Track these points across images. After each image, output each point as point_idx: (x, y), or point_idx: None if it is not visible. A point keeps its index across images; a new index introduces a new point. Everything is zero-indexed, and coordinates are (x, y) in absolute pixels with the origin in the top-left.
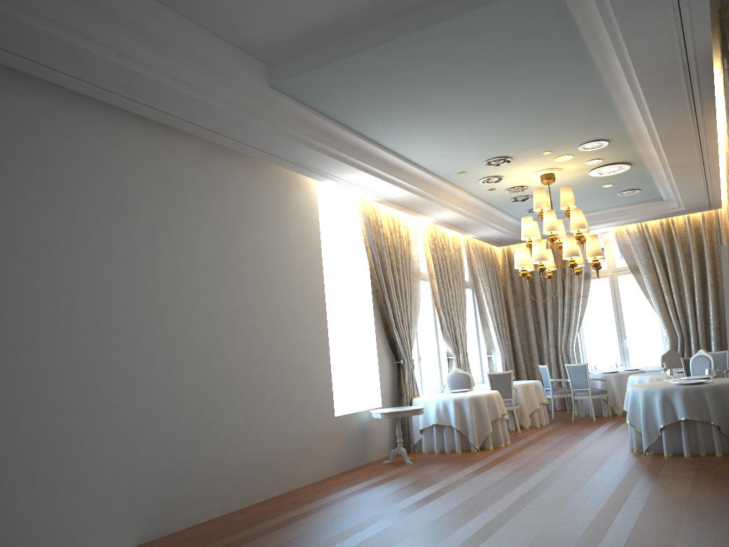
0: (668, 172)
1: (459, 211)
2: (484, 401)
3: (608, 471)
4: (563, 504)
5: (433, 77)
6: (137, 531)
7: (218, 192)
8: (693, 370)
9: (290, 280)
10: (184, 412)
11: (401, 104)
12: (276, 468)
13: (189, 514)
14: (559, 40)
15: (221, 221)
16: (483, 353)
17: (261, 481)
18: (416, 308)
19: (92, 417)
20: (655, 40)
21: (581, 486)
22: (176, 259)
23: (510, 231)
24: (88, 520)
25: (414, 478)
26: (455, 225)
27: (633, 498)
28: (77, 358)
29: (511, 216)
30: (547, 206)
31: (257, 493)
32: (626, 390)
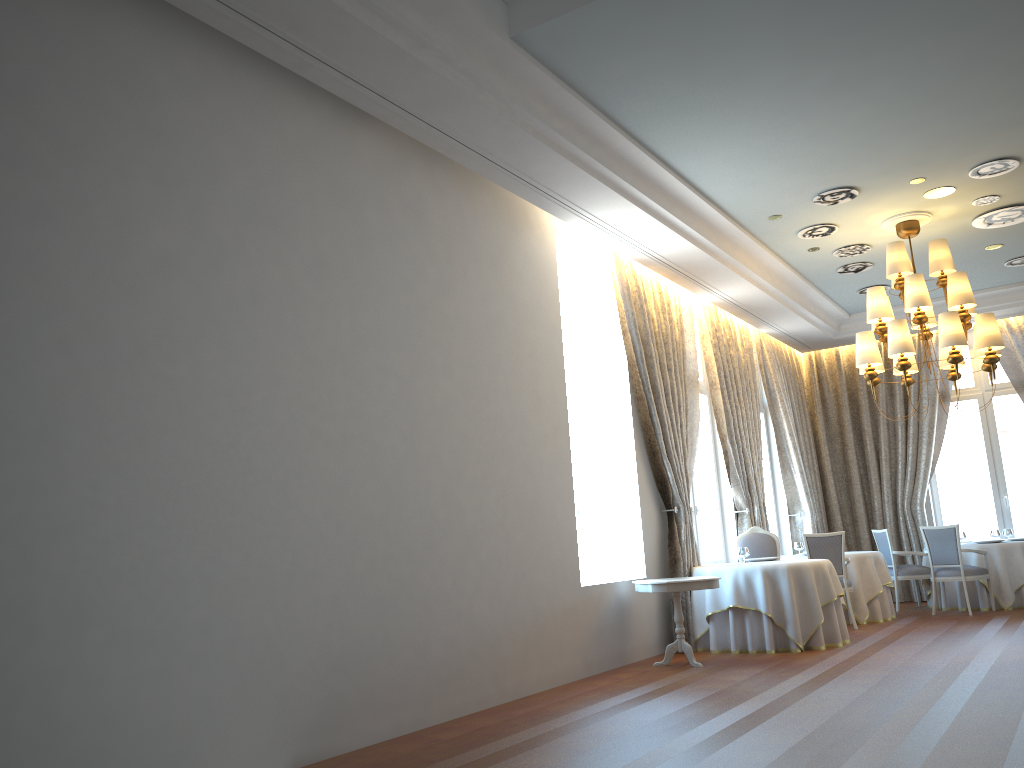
0: None
1: (759, 284)
2: (810, 573)
3: None
4: (1013, 729)
5: (774, 24)
6: (289, 747)
7: (415, 220)
8: None
9: (517, 367)
10: (362, 557)
11: (710, 79)
12: (497, 660)
13: (367, 725)
14: None
15: (420, 264)
16: (781, 511)
17: (475, 679)
18: (693, 431)
19: (224, 551)
20: None
21: (1023, 704)
22: (353, 314)
23: (827, 324)
24: (213, 722)
25: (717, 686)
26: (749, 310)
27: None
28: (202, 454)
29: (831, 299)
30: (910, 270)
31: (469, 699)
32: (1017, 570)
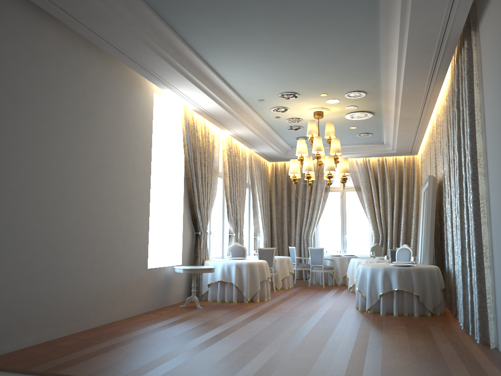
0: (396, 123)
1: (252, 129)
2: (257, 267)
3: (346, 322)
4: (324, 344)
5: (265, 14)
6: None
7: (77, 77)
8: (397, 257)
9: (126, 158)
10: (27, 252)
11: (234, 33)
12: (99, 304)
13: (22, 338)
14: (363, 3)
15: (77, 100)
16: (251, 234)
17: (86, 314)
18: (213, 195)
19: None
20: (430, 15)
21: (332, 332)
22: (35, 123)
23: (281, 151)
24: None
25: (206, 319)
26: (246, 140)
27: (372, 342)
28: None
29: (284, 140)
30: (316, 134)
31: (81, 324)
32: (345, 268)
